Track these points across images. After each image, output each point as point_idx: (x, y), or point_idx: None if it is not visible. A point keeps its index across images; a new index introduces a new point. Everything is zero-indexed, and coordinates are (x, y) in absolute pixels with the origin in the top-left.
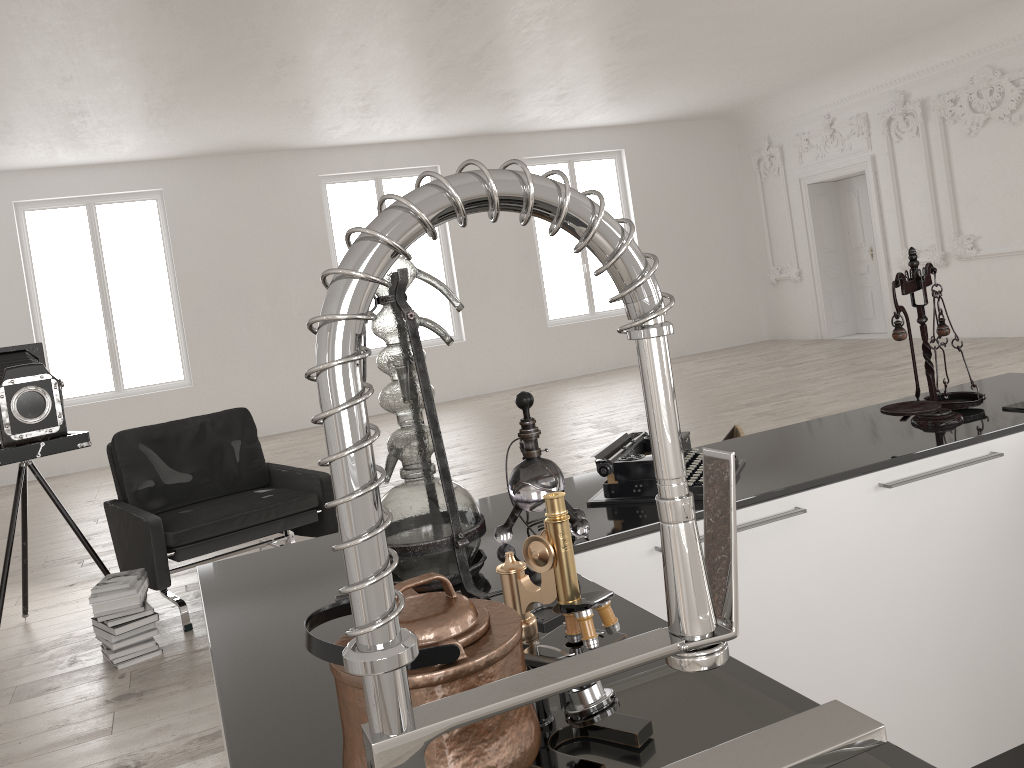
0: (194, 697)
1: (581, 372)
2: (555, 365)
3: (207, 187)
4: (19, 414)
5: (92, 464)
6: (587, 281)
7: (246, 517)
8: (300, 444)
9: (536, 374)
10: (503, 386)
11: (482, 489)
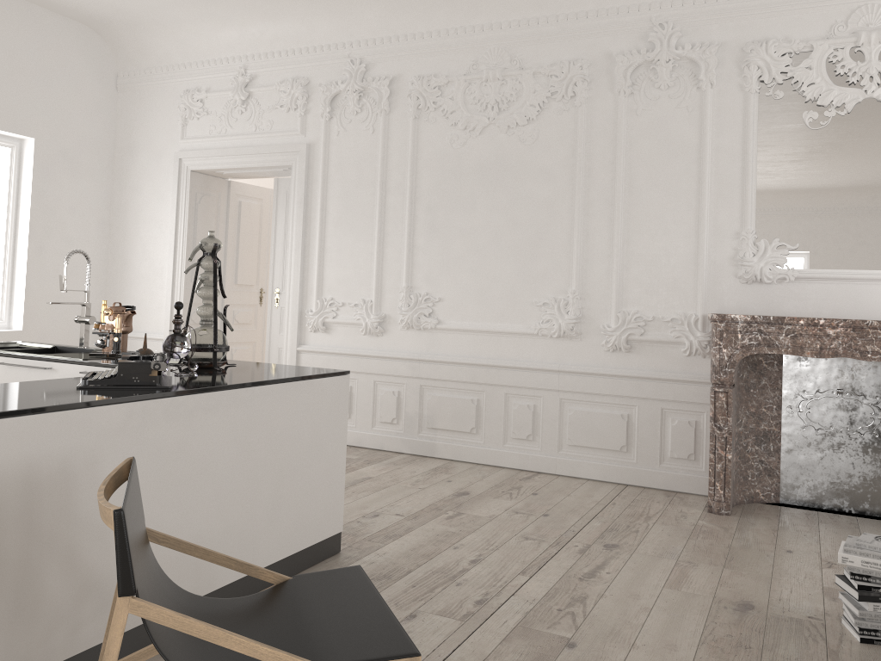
0: (682, 617)
1: None
2: None
3: None
4: None
5: None
6: None
7: None
8: None
9: None
10: None
11: None
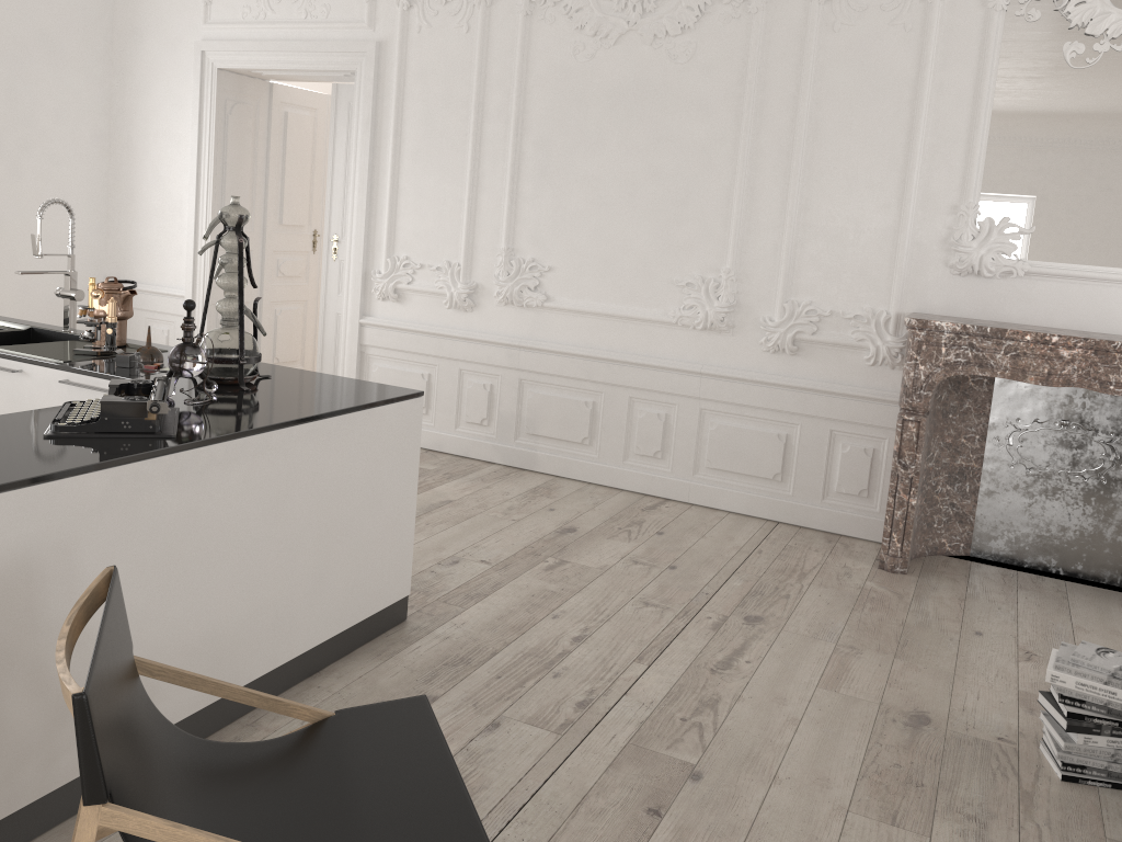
0: (838, 734)
1: None
2: None
3: None
4: None
5: None
6: None
7: None
8: None
9: None
10: None
11: None
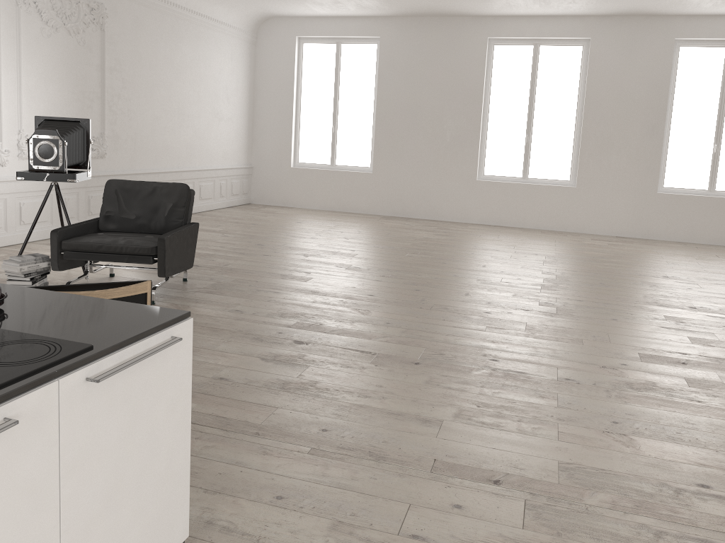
0: None
1: (680, 239)
2: (655, 226)
3: (408, 38)
4: (38, 155)
5: (308, 206)
6: (714, 160)
7: (104, 247)
8: (402, 228)
9: (634, 229)
10: (600, 231)
11: (361, 290)
